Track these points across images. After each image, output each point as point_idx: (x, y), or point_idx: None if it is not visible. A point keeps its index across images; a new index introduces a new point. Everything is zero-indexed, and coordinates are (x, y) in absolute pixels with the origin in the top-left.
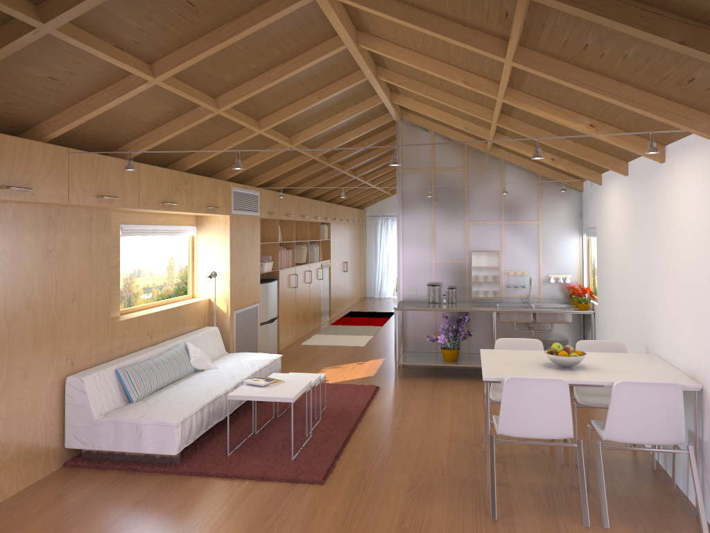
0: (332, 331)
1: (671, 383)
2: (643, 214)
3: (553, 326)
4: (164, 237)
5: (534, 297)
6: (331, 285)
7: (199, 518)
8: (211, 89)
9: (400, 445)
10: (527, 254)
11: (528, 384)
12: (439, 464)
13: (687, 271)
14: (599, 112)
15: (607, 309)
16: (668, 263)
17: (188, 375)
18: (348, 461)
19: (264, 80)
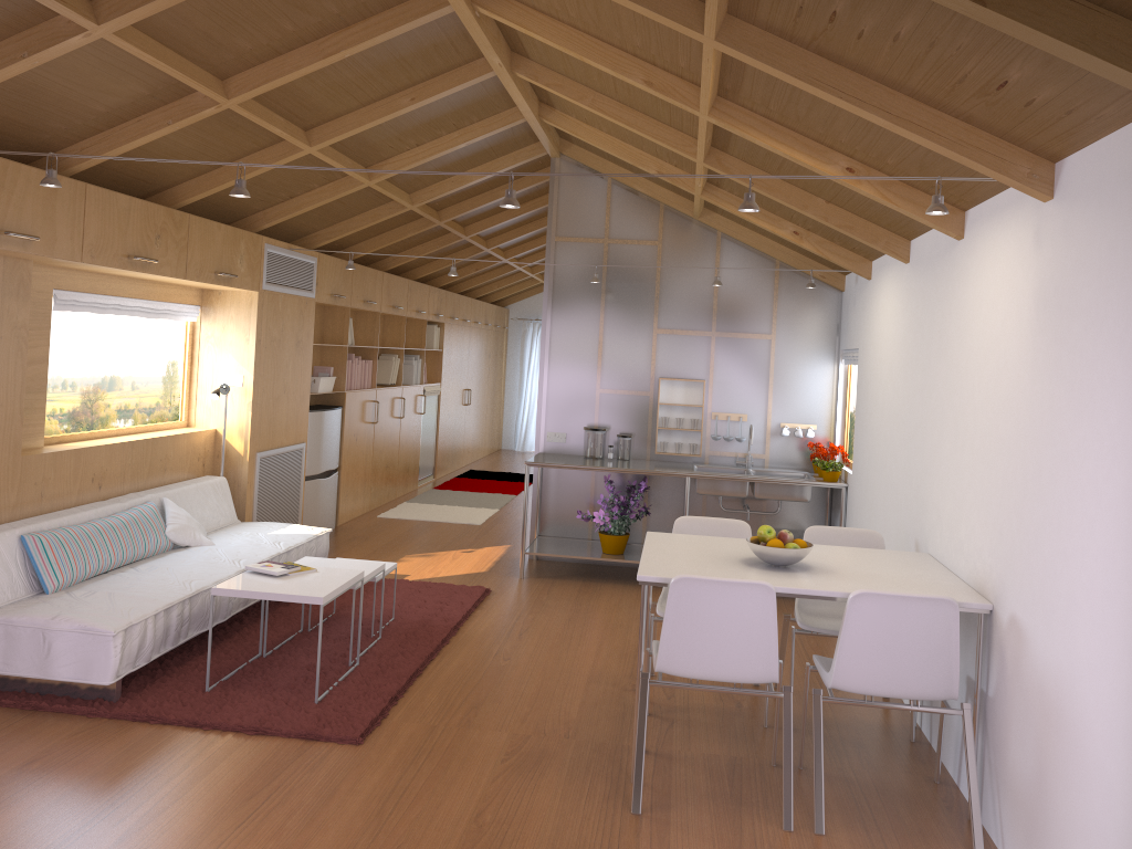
0: (433, 498)
1: (942, 598)
2: (926, 326)
3: (783, 506)
4: (161, 327)
5: (755, 457)
6: (439, 425)
7: (128, 795)
8: (214, 63)
9: (505, 684)
10: (749, 387)
11: (710, 590)
12: (564, 719)
13: (983, 417)
14: (862, 147)
15: (865, 481)
16: (956, 404)
17: (159, 554)
18: (412, 707)
19: (310, 55)
